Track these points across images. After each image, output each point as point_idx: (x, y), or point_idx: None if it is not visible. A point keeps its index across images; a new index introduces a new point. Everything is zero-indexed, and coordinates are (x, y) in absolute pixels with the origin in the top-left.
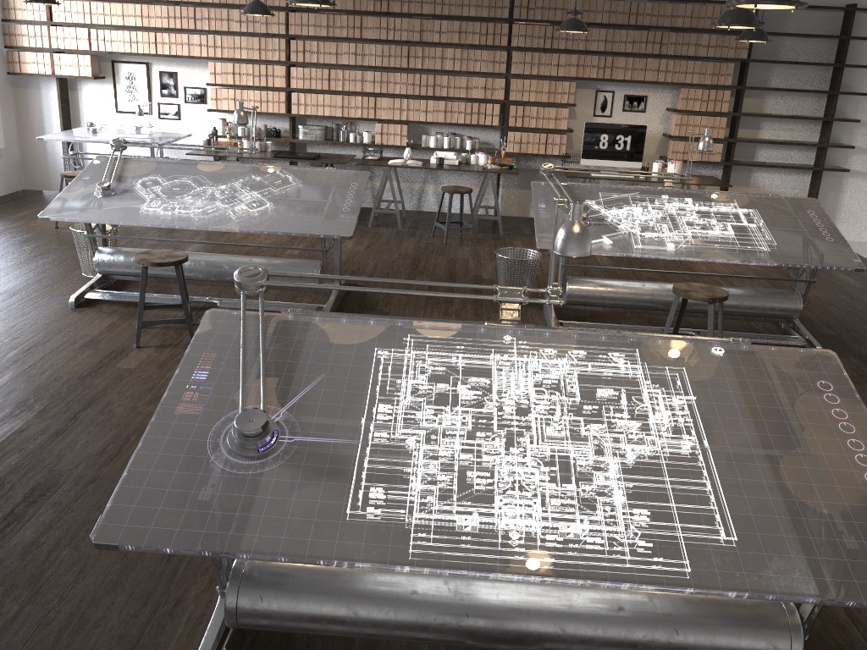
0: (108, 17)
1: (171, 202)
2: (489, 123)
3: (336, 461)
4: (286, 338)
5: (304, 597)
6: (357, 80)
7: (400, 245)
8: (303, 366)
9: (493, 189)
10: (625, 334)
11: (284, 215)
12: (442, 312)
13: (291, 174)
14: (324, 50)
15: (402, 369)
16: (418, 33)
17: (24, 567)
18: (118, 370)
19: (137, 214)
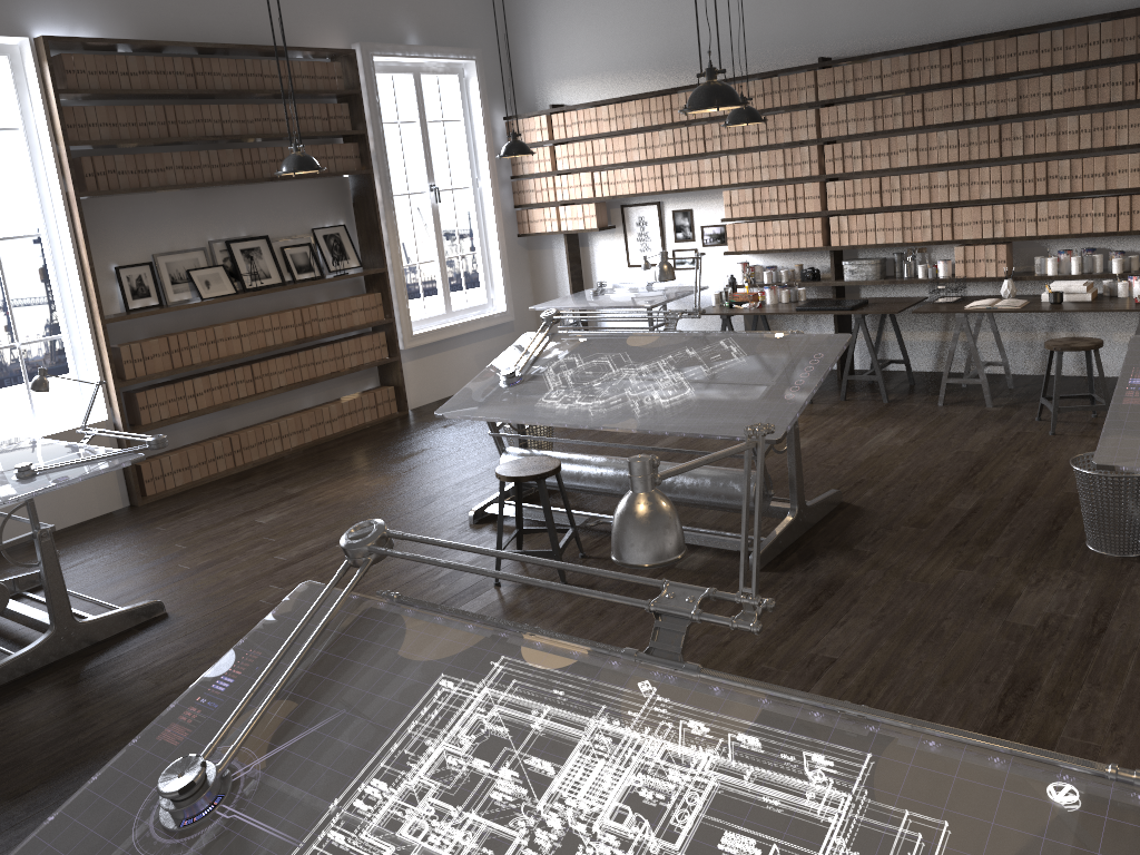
0: (611, 155)
1: (573, 391)
2: None
3: None
4: (348, 640)
5: None
6: (922, 187)
7: (968, 437)
8: (333, 690)
9: None
10: (863, 714)
11: (699, 407)
12: (959, 561)
13: (737, 345)
14: (871, 151)
15: (445, 720)
16: (1014, 102)
17: None
18: None
19: (530, 409)
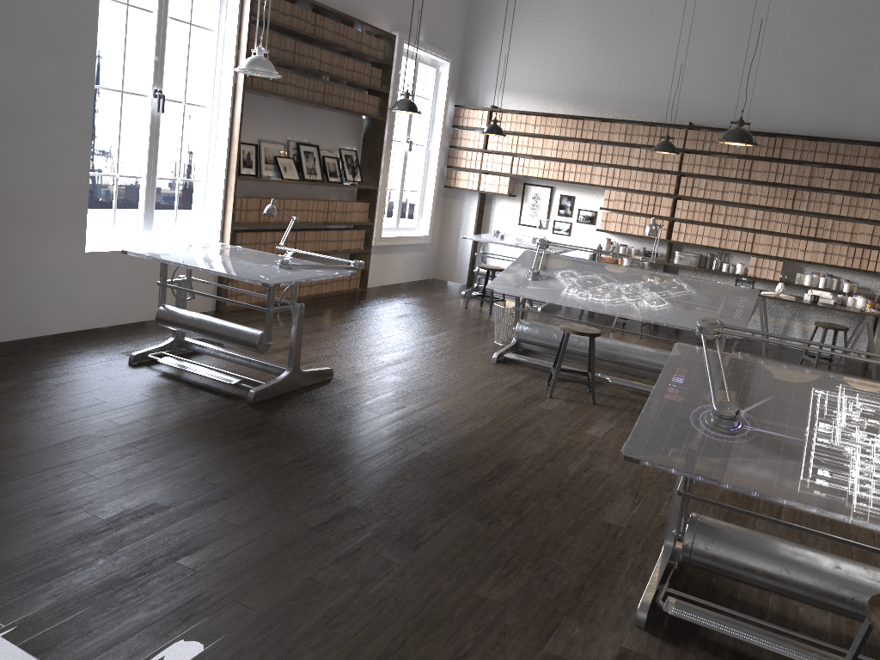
0: (530, 148)
1: (585, 291)
2: (872, 268)
3: (789, 448)
4: (739, 369)
5: (746, 548)
6: (739, 216)
7: None
8: (755, 388)
9: (870, 332)
10: None
11: (680, 313)
12: None
13: (686, 283)
14: (711, 187)
15: (837, 404)
16: (807, 178)
17: (508, 504)
18: (539, 408)
19: (559, 296)
